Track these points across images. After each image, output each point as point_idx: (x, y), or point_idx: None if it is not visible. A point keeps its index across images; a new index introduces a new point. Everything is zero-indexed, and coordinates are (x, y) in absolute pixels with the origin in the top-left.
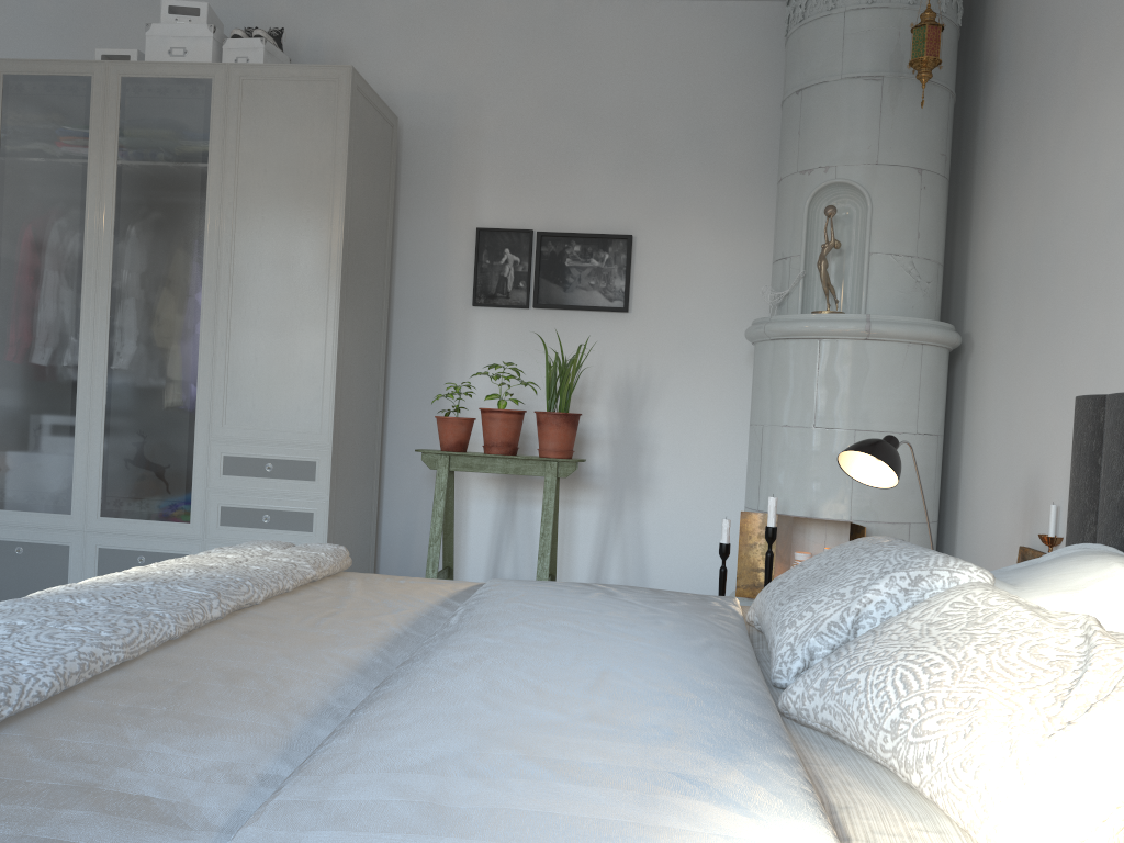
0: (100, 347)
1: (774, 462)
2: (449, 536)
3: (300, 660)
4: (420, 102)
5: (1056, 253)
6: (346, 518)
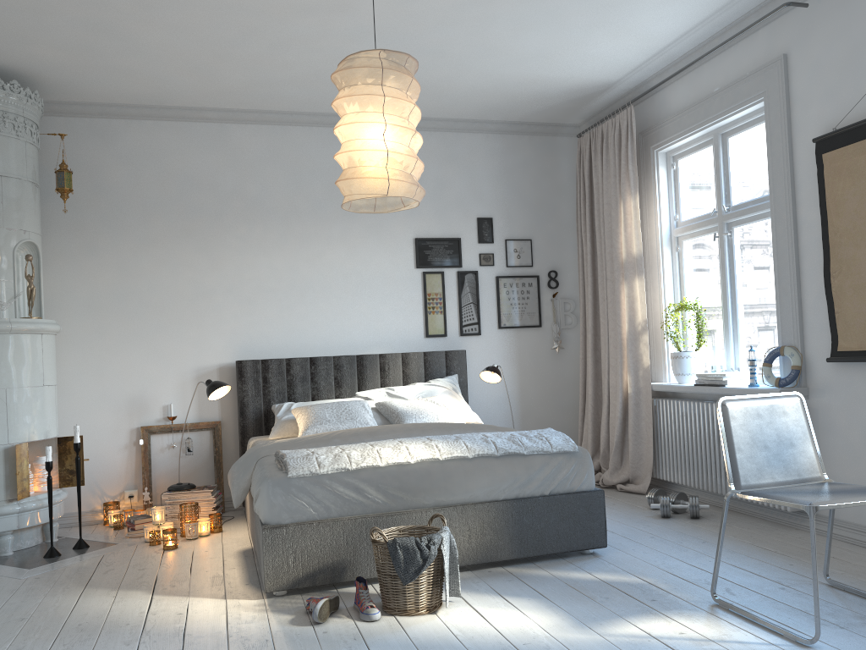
0: None
1: (22, 410)
2: None
3: None
4: None
5: (143, 300)
6: None
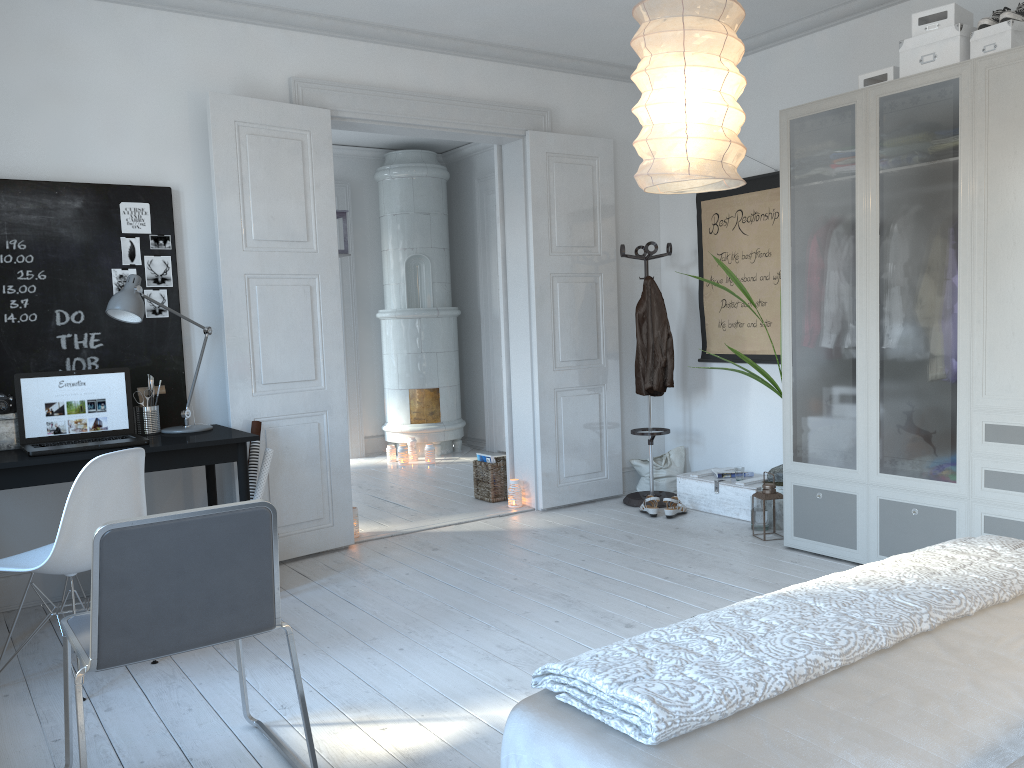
0: (872, 331)
1: None
2: None
3: (986, 690)
4: None
5: None
6: None
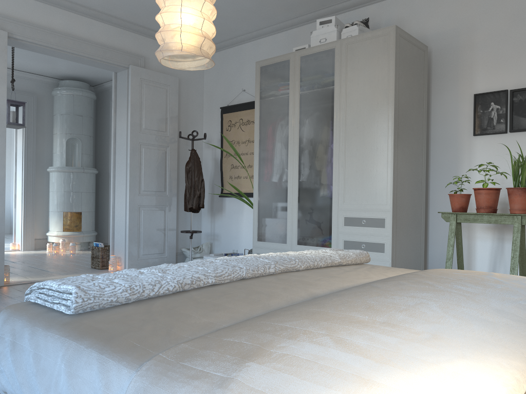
0: (295, 172)
1: None
2: (460, 258)
3: (290, 290)
4: (440, 36)
5: None
6: (403, 247)
